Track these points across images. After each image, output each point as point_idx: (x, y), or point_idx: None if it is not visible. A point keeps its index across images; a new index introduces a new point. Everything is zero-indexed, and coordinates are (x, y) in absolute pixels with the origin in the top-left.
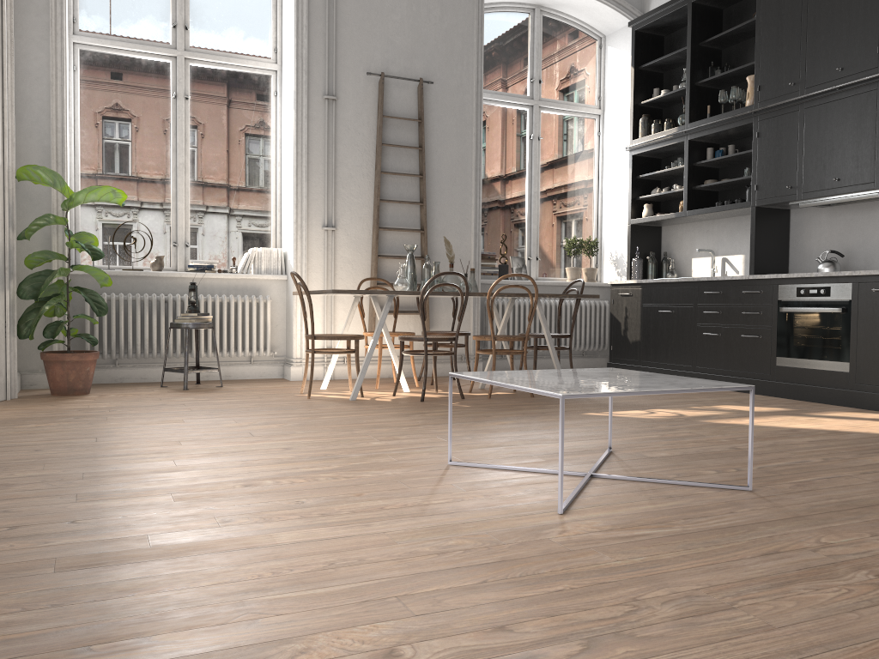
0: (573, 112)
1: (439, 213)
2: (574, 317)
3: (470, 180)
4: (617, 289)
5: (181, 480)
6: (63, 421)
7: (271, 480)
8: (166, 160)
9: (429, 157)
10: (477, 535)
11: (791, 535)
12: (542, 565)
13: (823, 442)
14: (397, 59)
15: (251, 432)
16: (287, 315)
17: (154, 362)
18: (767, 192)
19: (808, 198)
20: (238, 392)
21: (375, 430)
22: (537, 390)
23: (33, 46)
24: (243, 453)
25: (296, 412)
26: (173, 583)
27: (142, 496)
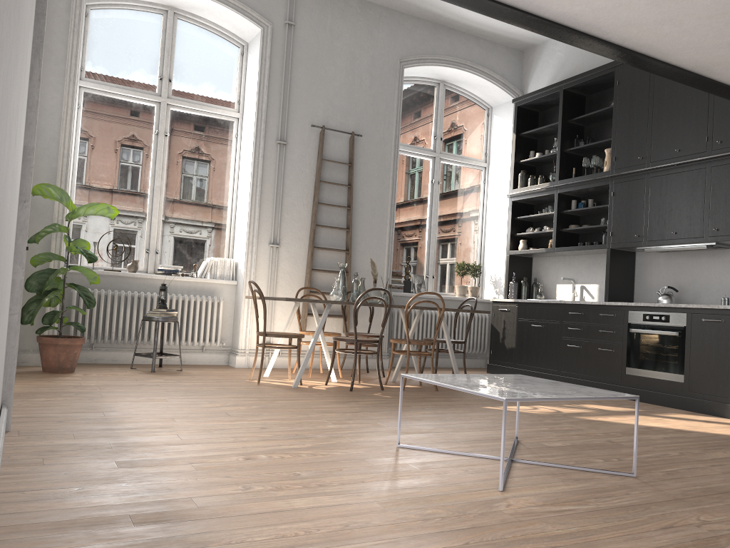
0: (466, 164)
1: (361, 237)
2: (468, 328)
3: (386, 213)
4: (497, 305)
5: (193, 452)
6: (66, 396)
7: (264, 454)
8: (146, 183)
9: (355, 193)
10: (445, 505)
11: (677, 514)
12: (504, 532)
13: (674, 438)
14: (335, 116)
15: (227, 413)
16: (235, 313)
17: (123, 347)
18: (620, 238)
19: (651, 245)
20: (197, 376)
21: (325, 414)
22: (483, 393)
23: (50, 88)
24: (230, 430)
25: (254, 396)
26: (232, 537)
27: (169, 464)
